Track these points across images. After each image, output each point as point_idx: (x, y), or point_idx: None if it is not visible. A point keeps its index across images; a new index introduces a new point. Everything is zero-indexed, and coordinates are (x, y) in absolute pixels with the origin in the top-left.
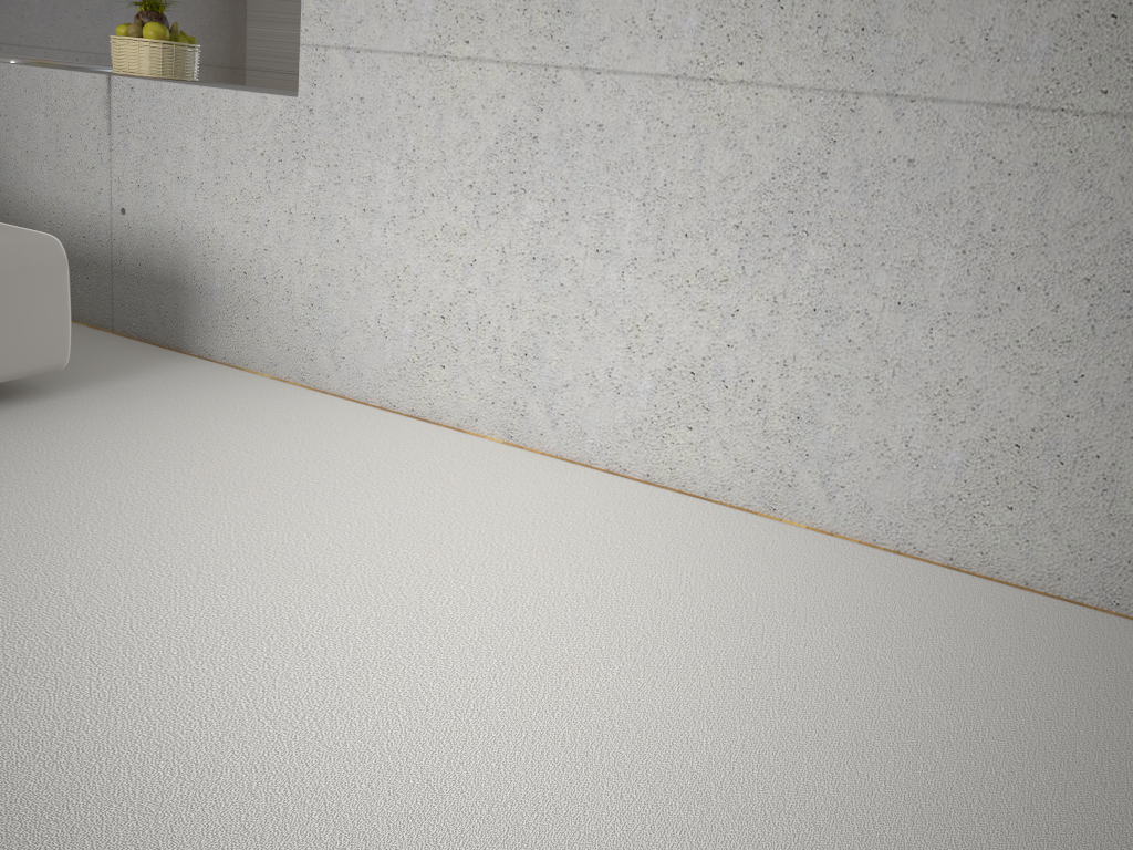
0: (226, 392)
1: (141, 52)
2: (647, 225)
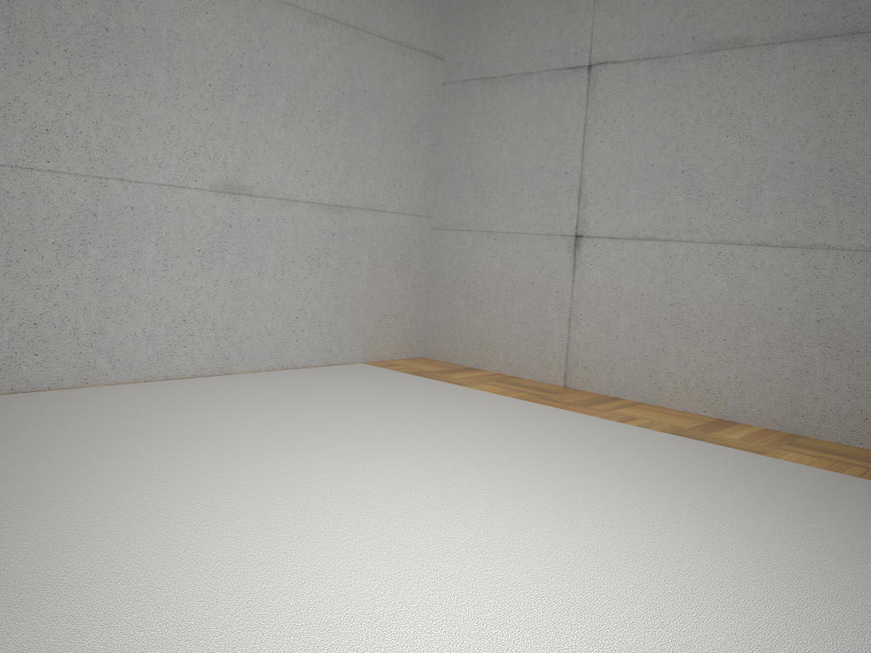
0: None
1: None
2: None
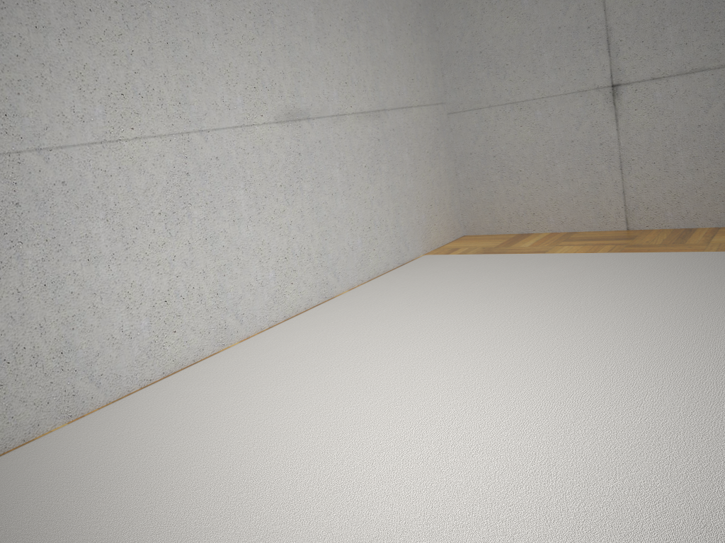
0: None
1: None
2: (113, 231)
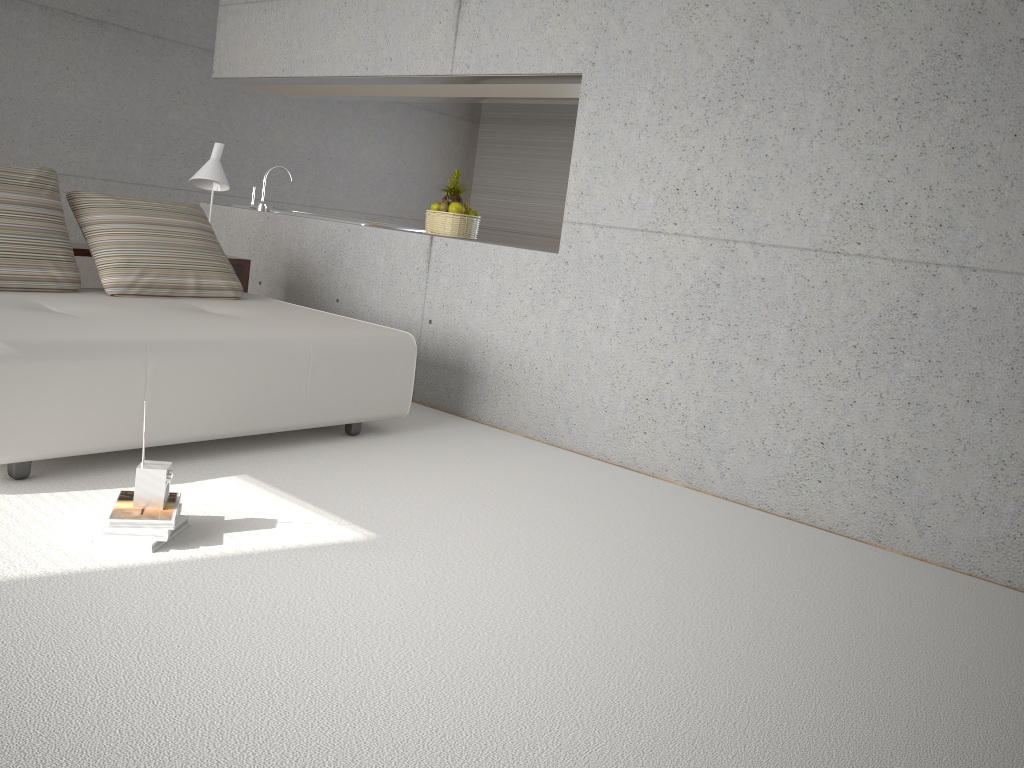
0: (497, 441)
1: (446, 221)
2: (793, 343)
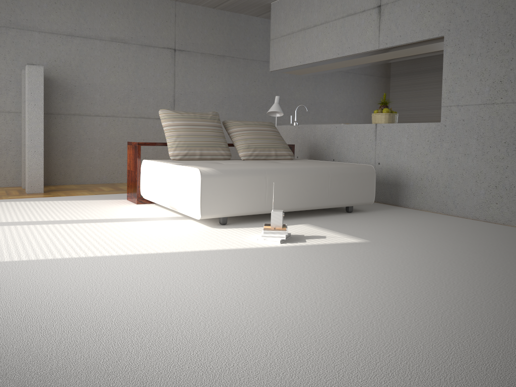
0: (418, 213)
1: (381, 117)
2: None
